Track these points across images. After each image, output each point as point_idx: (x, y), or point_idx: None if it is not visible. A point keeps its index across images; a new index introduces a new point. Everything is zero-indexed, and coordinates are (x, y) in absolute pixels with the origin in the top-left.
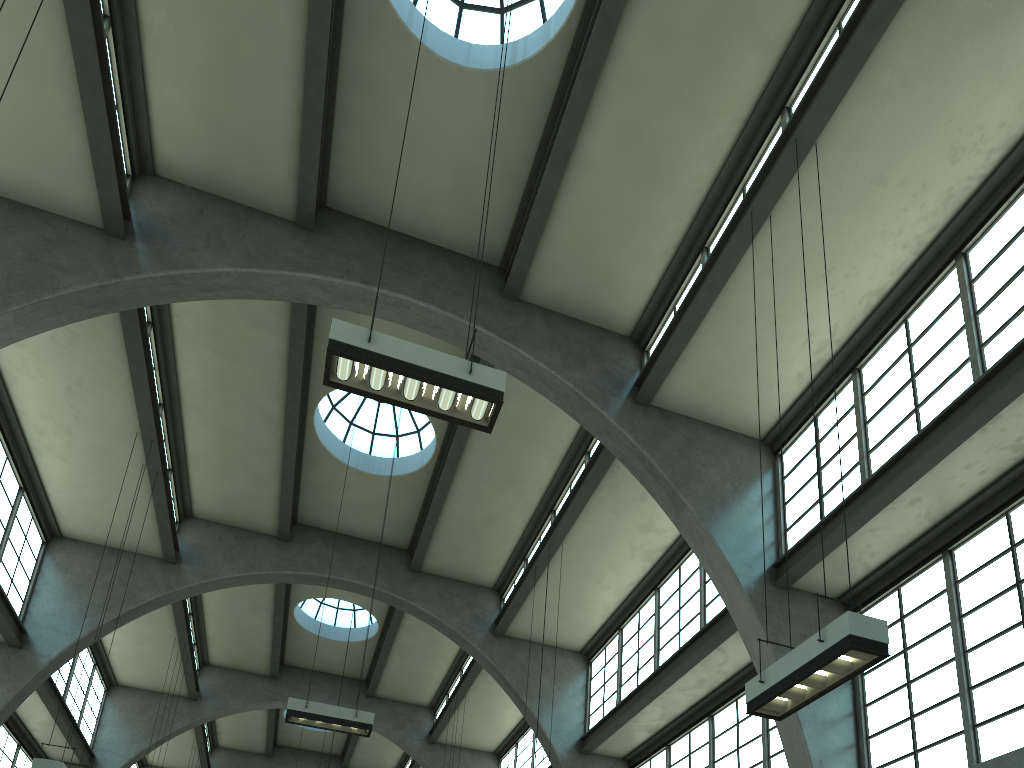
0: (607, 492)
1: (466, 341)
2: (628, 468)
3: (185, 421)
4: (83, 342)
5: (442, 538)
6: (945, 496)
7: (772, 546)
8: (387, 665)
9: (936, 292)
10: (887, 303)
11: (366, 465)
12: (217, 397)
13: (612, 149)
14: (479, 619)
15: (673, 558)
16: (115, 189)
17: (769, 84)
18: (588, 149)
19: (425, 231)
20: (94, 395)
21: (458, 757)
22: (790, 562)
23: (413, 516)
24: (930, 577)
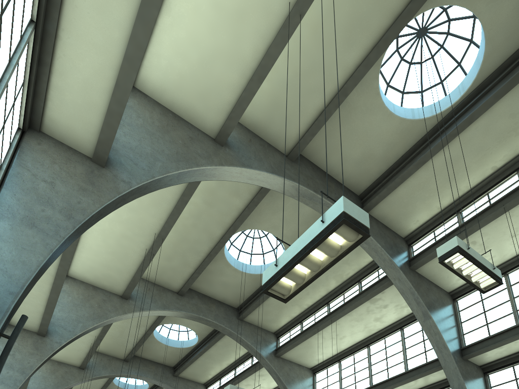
0: (371, 302)
1: None
2: (403, 296)
3: None
4: None
5: (263, 306)
6: None
7: (458, 340)
8: (194, 362)
9: None
10: None
11: (238, 266)
12: (190, 222)
13: (442, 164)
14: (268, 347)
15: (381, 334)
16: (236, 123)
17: (515, 158)
18: (433, 162)
19: (335, 173)
20: (144, 211)
21: None
22: (470, 349)
23: (249, 293)
24: None
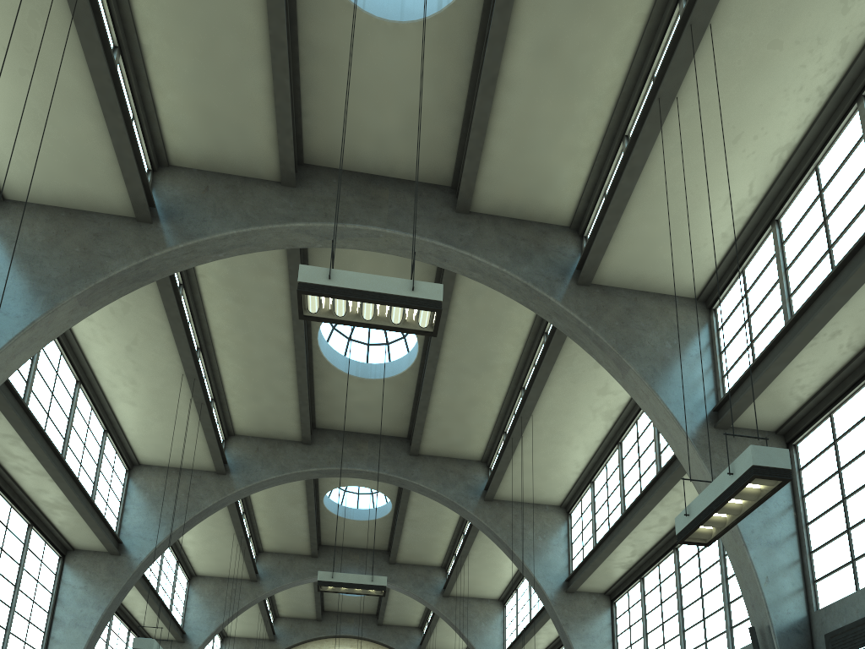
0: (564, 365)
1: (429, 256)
2: (577, 343)
3: (219, 359)
4: (133, 309)
5: (433, 424)
6: (864, 325)
7: (711, 393)
8: (402, 536)
9: (842, 137)
10: (797, 155)
11: (364, 372)
12: (240, 335)
13: (532, 66)
14: (471, 488)
15: (630, 414)
16: (139, 184)
17: None
18: (512, 70)
19: (386, 168)
20: (147, 350)
21: (469, 606)
22: (728, 405)
23: (408, 409)
24: (858, 401)
